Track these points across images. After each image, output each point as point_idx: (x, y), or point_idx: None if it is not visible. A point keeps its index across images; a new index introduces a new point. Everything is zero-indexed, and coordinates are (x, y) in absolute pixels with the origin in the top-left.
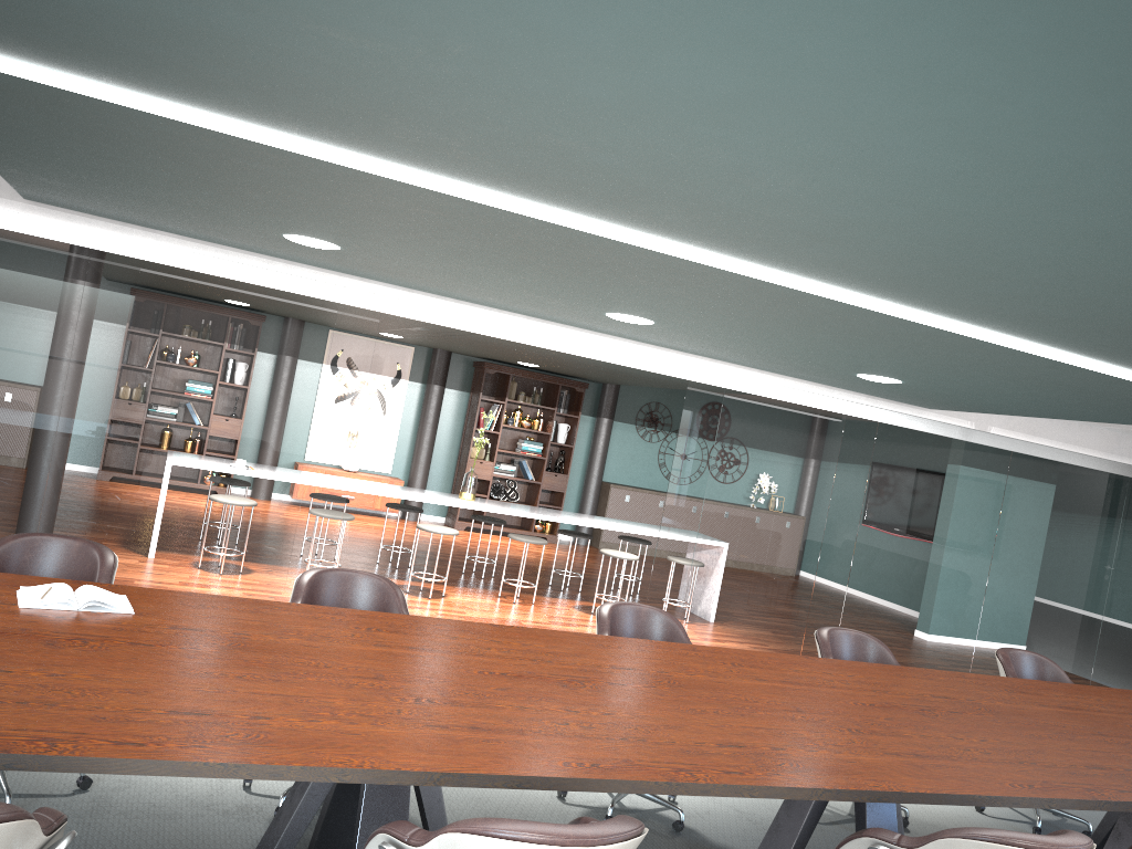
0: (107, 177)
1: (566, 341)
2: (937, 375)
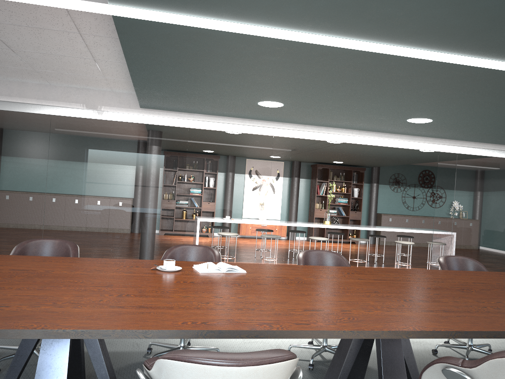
0: (188, 84)
1: (378, 140)
2: None
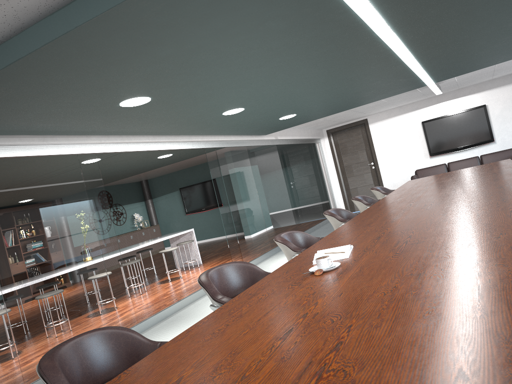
0: (94, 70)
1: (166, 144)
2: (326, 102)
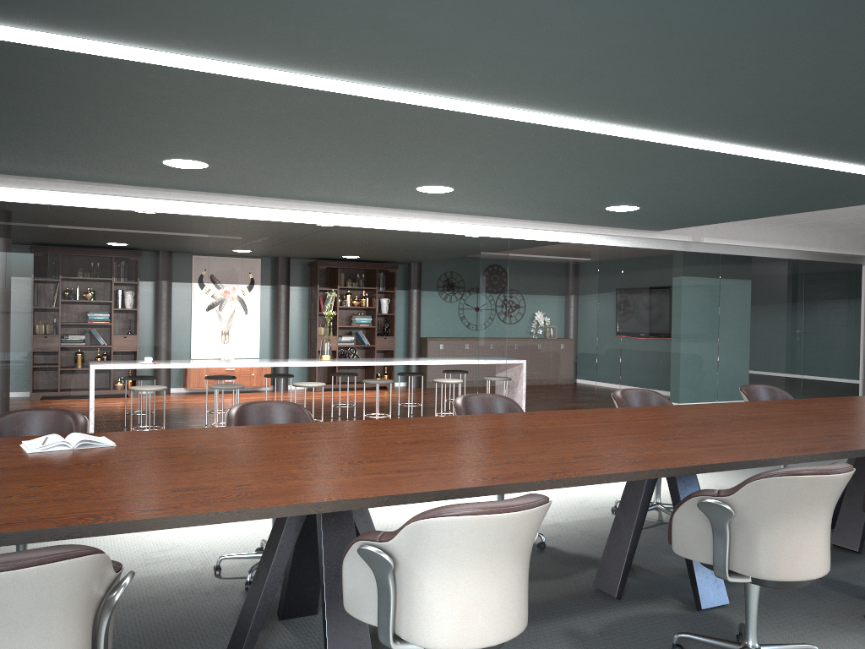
0: (20, 130)
1: (386, 220)
2: (666, 194)
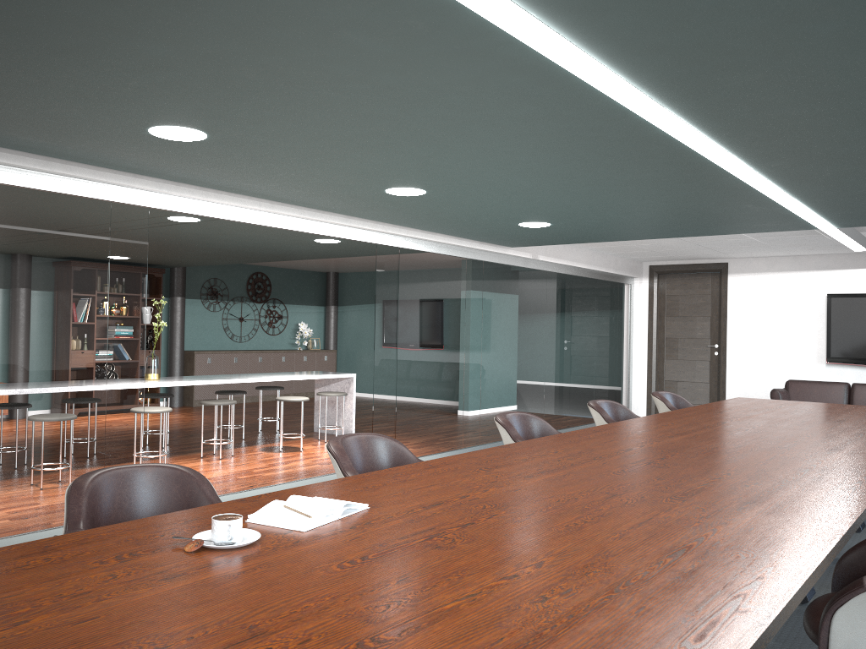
0: (36, 58)
1: (296, 220)
2: (603, 215)
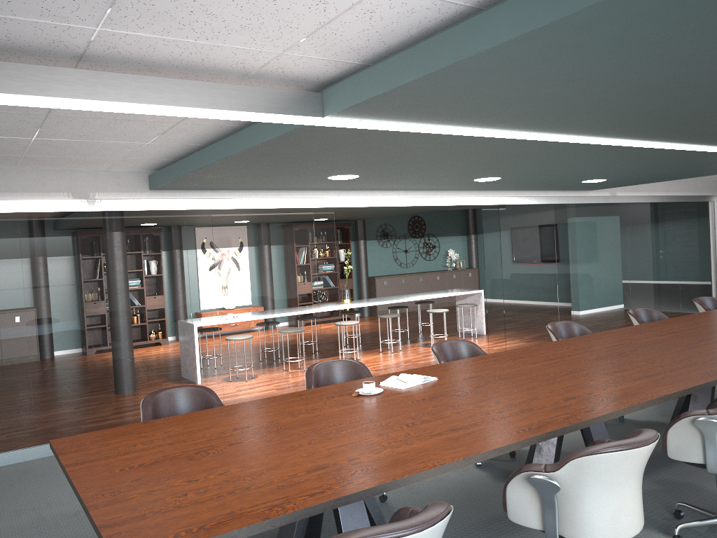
0: (274, 167)
1: (423, 199)
2: (640, 172)
